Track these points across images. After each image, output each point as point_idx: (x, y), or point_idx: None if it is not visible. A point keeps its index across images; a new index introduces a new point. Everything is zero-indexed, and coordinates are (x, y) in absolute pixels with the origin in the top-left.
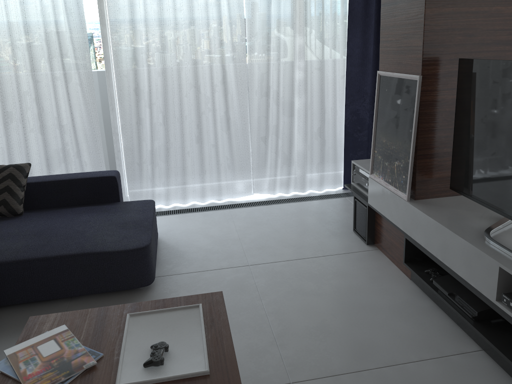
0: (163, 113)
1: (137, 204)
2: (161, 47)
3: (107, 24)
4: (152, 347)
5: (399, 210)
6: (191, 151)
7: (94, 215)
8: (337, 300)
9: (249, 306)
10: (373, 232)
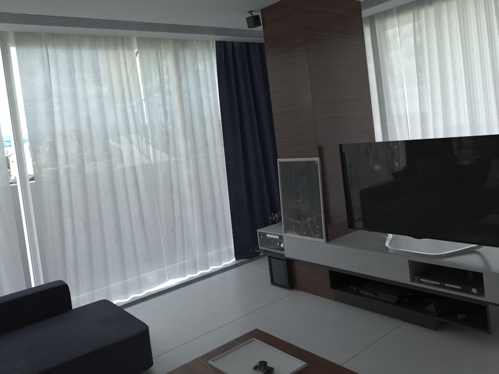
0: (85, 220)
1: (96, 305)
2: (81, 160)
3: (22, 144)
4: (256, 367)
5: (319, 251)
6: (110, 252)
7: (66, 322)
8: (302, 326)
9: None
10: (291, 279)
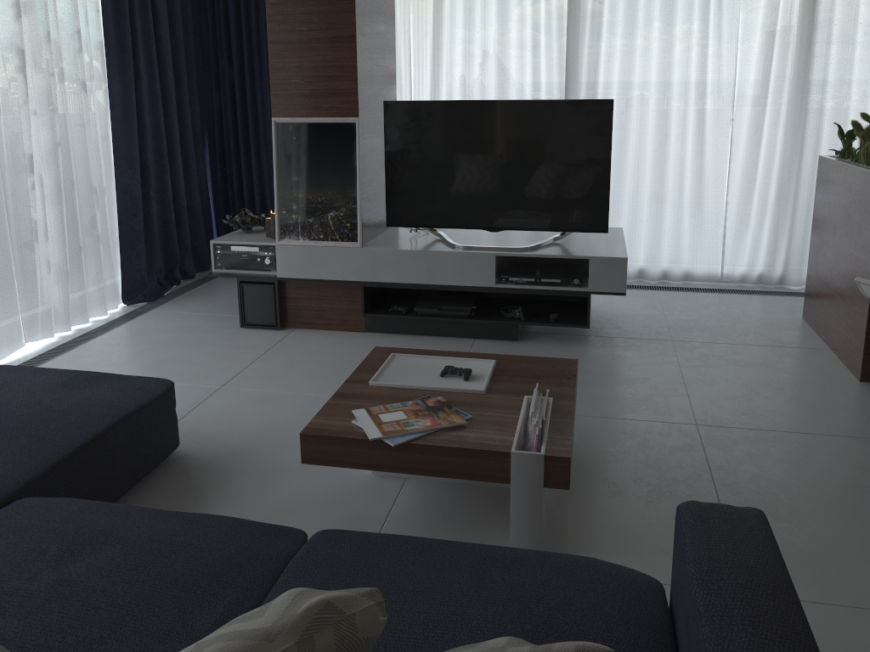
0: None
1: None
2: None
3: None
4: (446, 373)
5: (348, 262)
6: None
7: None
8: (354, 363)
9: (308, 401)
10: (282, 313)
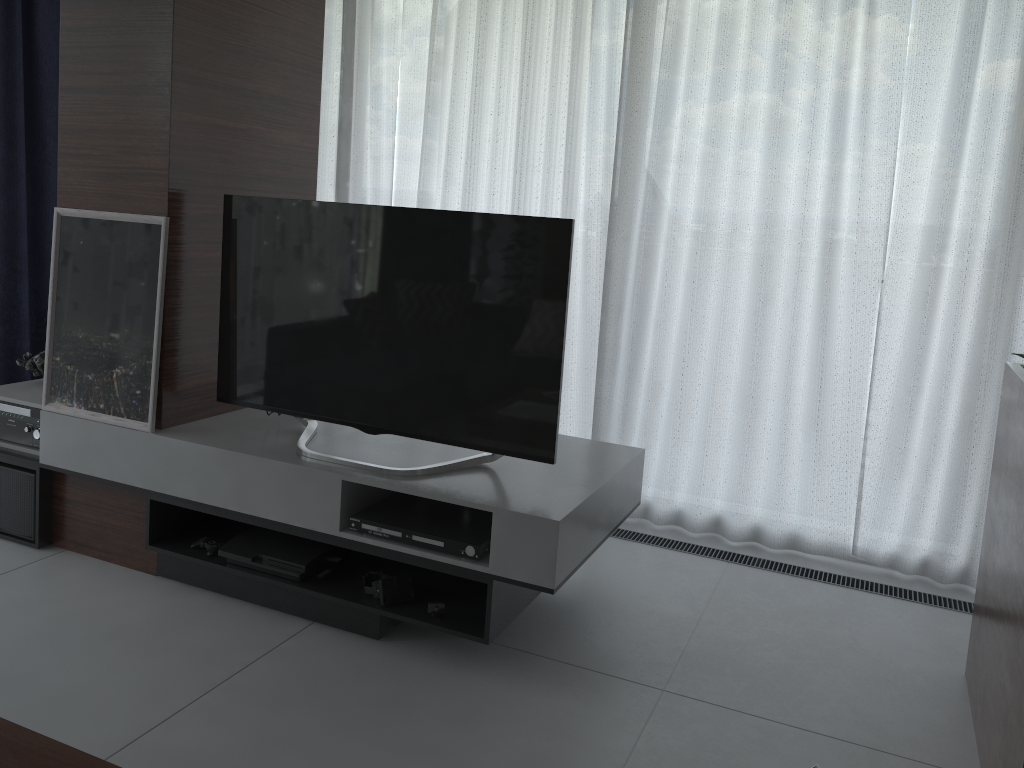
0: None
1: None
2: None
3: None
4: None
5: (132, 454)
6: None
7: None
8: (49, 645)
9: None
10: (50, 521)
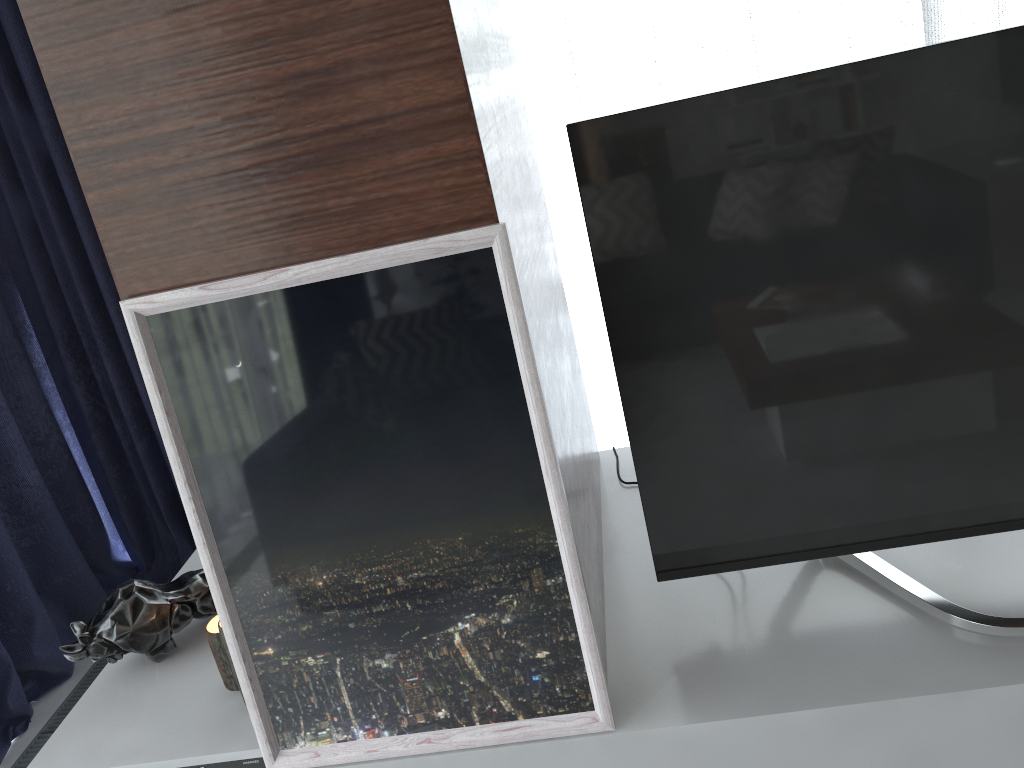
0: None
1: None
2: None
3: None
4: None
5: None
6: None
7: None
8: None
9: None
10: None
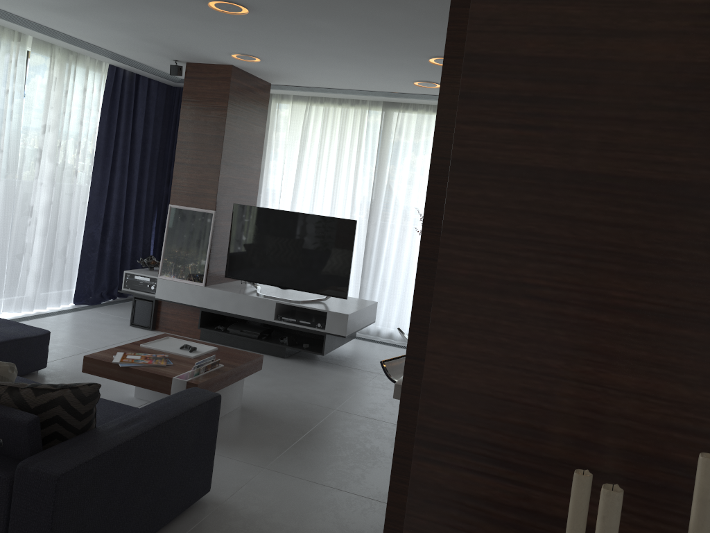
0: None
1: None
2: None
3: None
4: (183, 347)
5: (195, 294)
6: None
7: None
8: None
9: None
10: (155, 320)
